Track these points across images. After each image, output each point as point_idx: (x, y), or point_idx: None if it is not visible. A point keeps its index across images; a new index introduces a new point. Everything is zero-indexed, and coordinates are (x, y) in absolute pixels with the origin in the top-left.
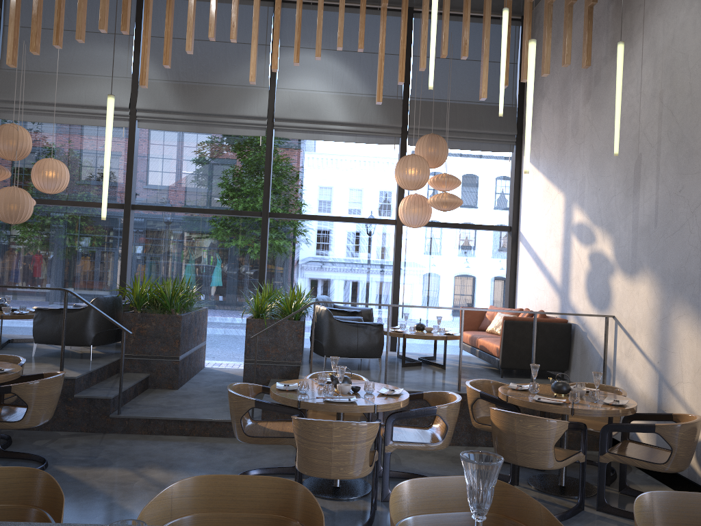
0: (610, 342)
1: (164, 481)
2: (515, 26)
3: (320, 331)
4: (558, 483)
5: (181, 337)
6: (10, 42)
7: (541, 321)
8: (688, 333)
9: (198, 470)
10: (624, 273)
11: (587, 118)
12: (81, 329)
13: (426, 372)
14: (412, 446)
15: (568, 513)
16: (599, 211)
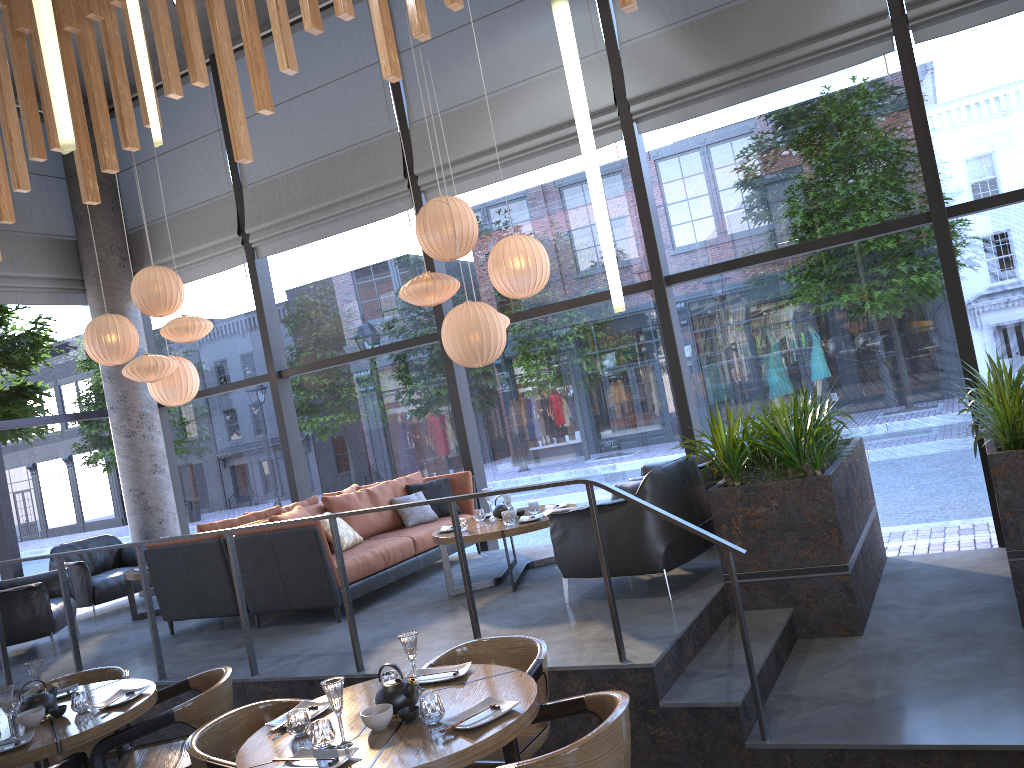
0: None
1: None
2: None
3: None
4: None
5: (839, 521)
6: (379, 35)
7: None
8: None
9: None
10: None
11: None
12: (636, 540)
13: None
14: None
15: None
16: None
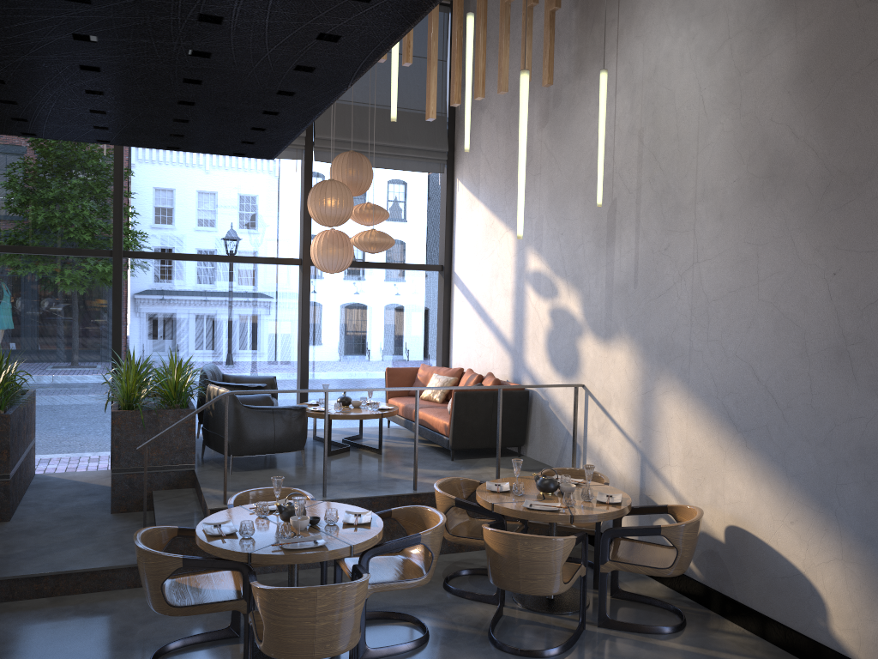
0: (579, 415)
1: None
2: (444, 13)
3: (221, 422)
4: (546, 596)
5: (10, 445)
6: None
7: (496, 390)
8: (676, 411)
9: (87, 656)
10: (596, 336)
11: (544, 145)
12: None
13: (361, 463)
14: (392, 586)
15: (573, 638)
16: (562, 260)
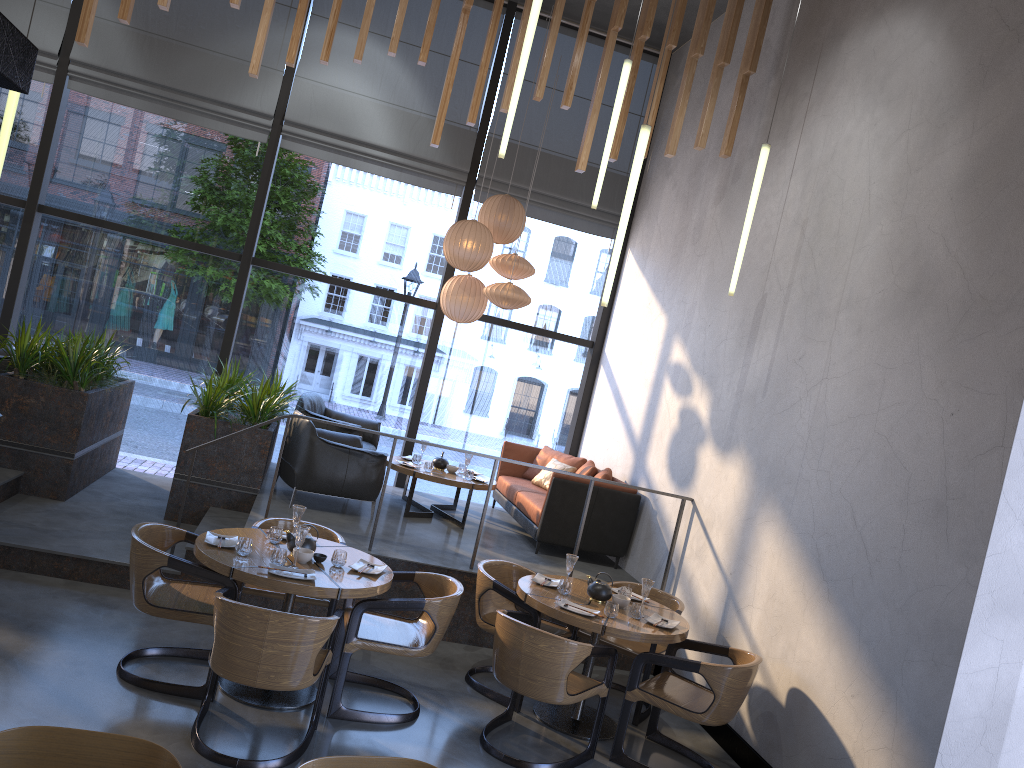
0: (681, 533)
1: (13, 650)
2: (653, 64)
3: (294, 450)
4: (571, 716)
5: (82, 425)
6: None
7: (602, 486)
8: (771, 545)
9: (69, 639)
10: (716, 447)
11: (714, 223)
12: None
13: (435, 531)
14: (383, 648)
15: (571, 761)
16: (703, 355)
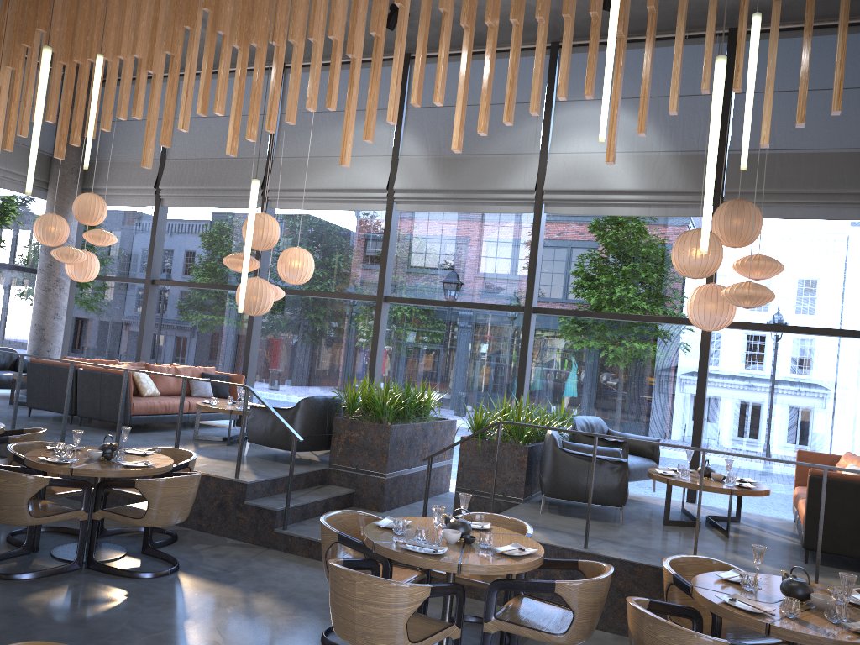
0: None
1: (261, 611)
2: None
3: (542, 461)
4: None
5: (389, 451)
6: (230, 131)
7: None
8: None
9: (309, 608)
10: None
11: None
12: (285, 431)
13: (687, 537)
14: (521, 630)
15: None
16: None
